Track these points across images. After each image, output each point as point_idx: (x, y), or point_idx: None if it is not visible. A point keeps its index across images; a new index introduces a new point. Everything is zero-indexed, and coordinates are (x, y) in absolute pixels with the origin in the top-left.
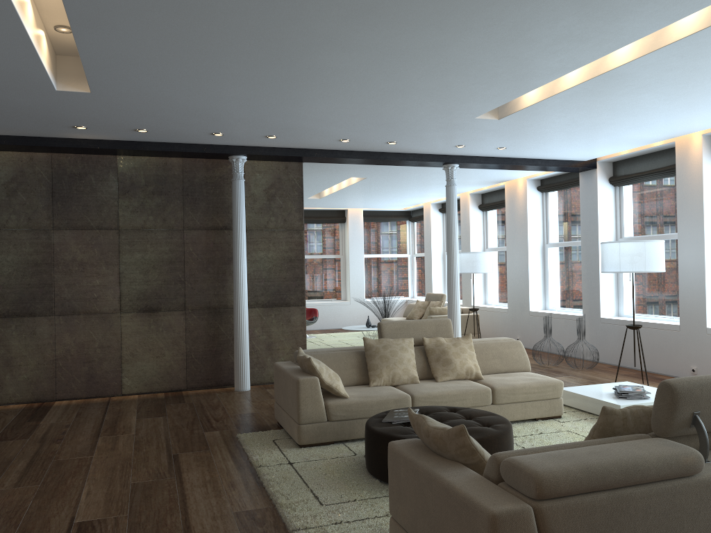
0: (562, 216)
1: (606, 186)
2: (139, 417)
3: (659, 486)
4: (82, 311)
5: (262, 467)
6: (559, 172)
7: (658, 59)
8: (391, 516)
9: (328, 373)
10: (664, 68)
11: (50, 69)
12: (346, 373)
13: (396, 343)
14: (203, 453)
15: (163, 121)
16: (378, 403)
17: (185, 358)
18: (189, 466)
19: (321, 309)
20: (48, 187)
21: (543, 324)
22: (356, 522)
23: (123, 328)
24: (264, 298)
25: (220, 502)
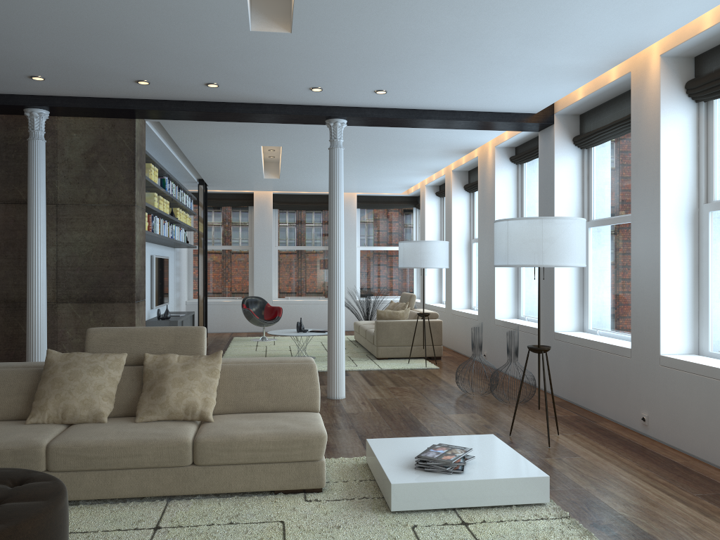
0: (535, 194)
1: (568, 148)
2: None
3: None
4: None
5: None
6: (525, 134)
7: None
8: None
9: None
10: None
11: None
12: (6, 402)
13: (89, 360)
14: None
15: None
16: None
17: None
18: None
19: (303, 308)
20: None
21: (505, 337)
22: None
23: None
24: (80, 291)
25: None
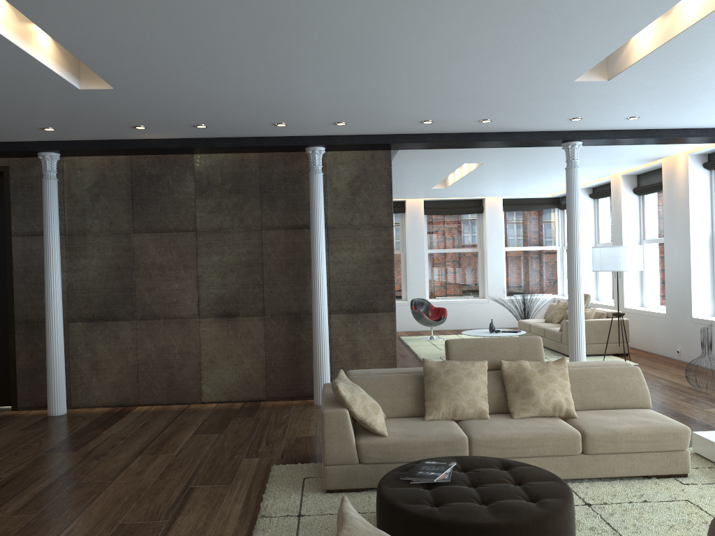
0: None
1: None
2: (196, 432)
3: None
4: (162, 315)
5: (264, 518)
6: None
7: None
8: None
9: (364, 404)
10: None
11: (61, 67)
12: (399, 402)
13: (462, 367)
14: (221, 489)
15: (213, 115)
16: (423, 445)
17: (264, 366)
18: (194, 505)
19: (455, 307)
20: (128, 190)
21: (709, 335)
22: None
23: (202, 334)
24: (349, 302)
25: None
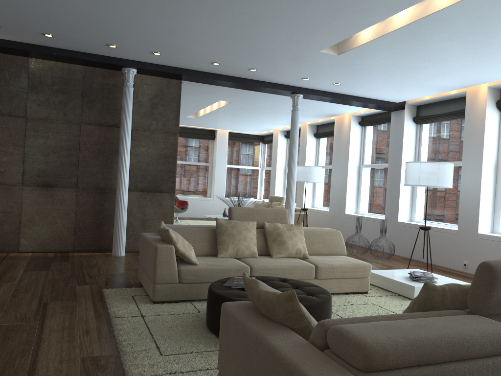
0: (375, 144)
1: (410, 123)
2: (26, 270)
3: (480, 363)
4: None
5: (116, 318)
6: (376, 111)
7: (474, 5)
8: (219, 372)
9: (183, 243)
10: (477, 15)
11: None
12: (199, 246)
13: (242, 224)
14: (70, 303)
15: (65, 27)
16: (222, 271)
17: (73, 226)
18: (54, 313)
19: (191, 202)
20: None
21: (354, 224)
22: (189, 373)
23: (24, 198)
24: (143, 184)
25: (71, 347)
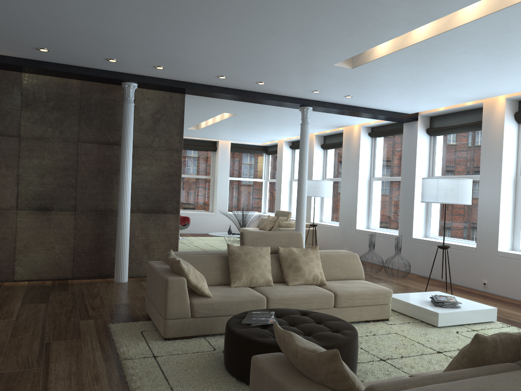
0: (386, 156)
1: (424, 135)
2: (23, 303)
3: None
4: None
5: (127, 360)
6: (387, 122)
7: (500, 19)
8: None
9: (195, 274)
10: (502, 29)
11: None
12: (211, 274)
13: (255, 250)
14: (75, 342)
15: (62, 42)
16: (237, 303)
17: (72, 252)
18: (59, 355)
19: (192, 217)
20: None
21: (366, 240)
22: None
23: (19, 223)
24: (145, 205)
25: None
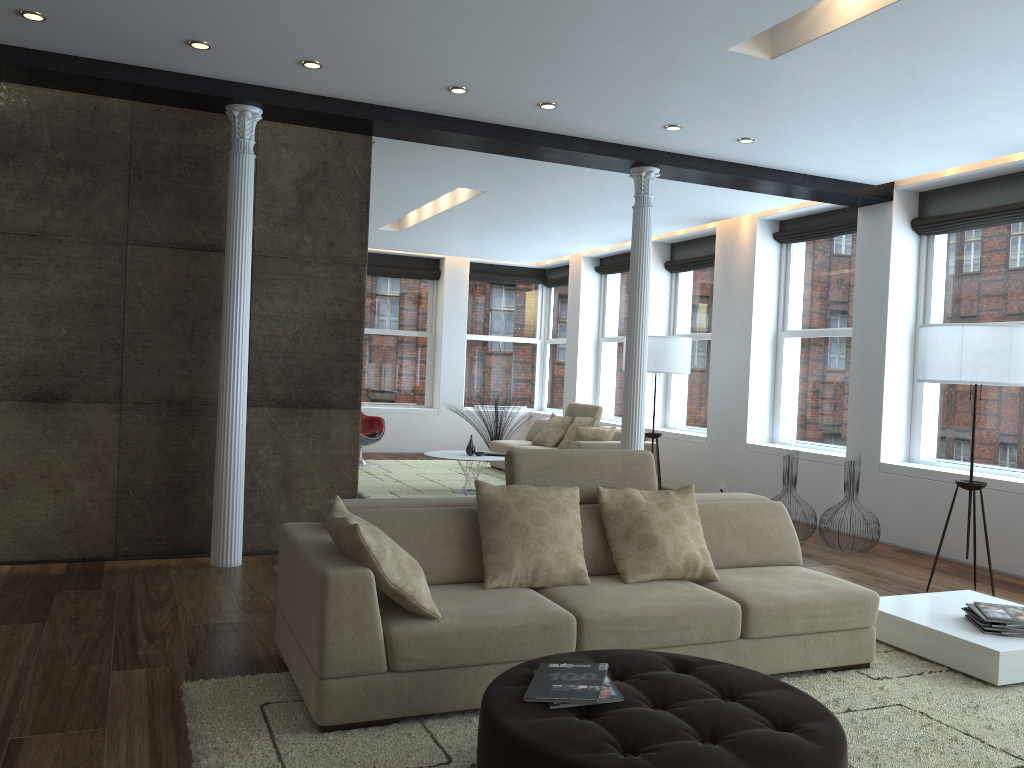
0: (814, 285)
1: (906, 233)
2: None
3: None
4: None
5: None
6: (818, 208)
7: None
8: None
9: (397, 559)
10: None
11: None
12: (436, 557)
13: (544, 496)
14: (87, 739)
15: None
16: (504, 633)
17: (114, 497)
18: None
19: (390, 419)
20: None
21: (770, 467)
22: None
23: None
24: (282, 389)
25: None
